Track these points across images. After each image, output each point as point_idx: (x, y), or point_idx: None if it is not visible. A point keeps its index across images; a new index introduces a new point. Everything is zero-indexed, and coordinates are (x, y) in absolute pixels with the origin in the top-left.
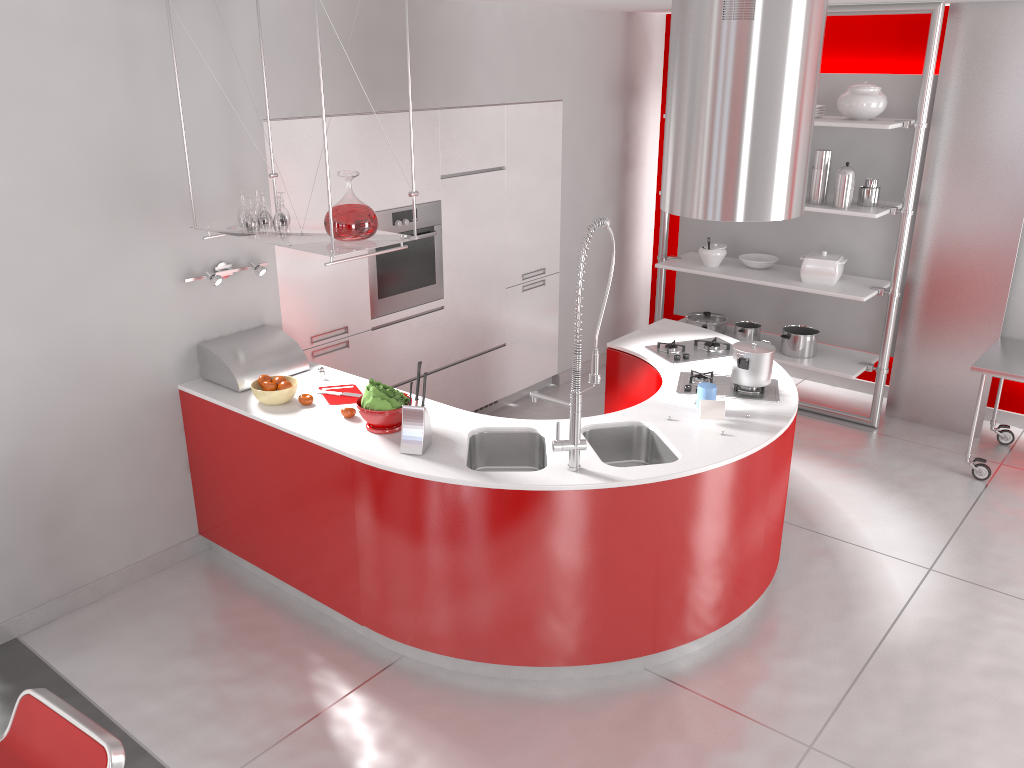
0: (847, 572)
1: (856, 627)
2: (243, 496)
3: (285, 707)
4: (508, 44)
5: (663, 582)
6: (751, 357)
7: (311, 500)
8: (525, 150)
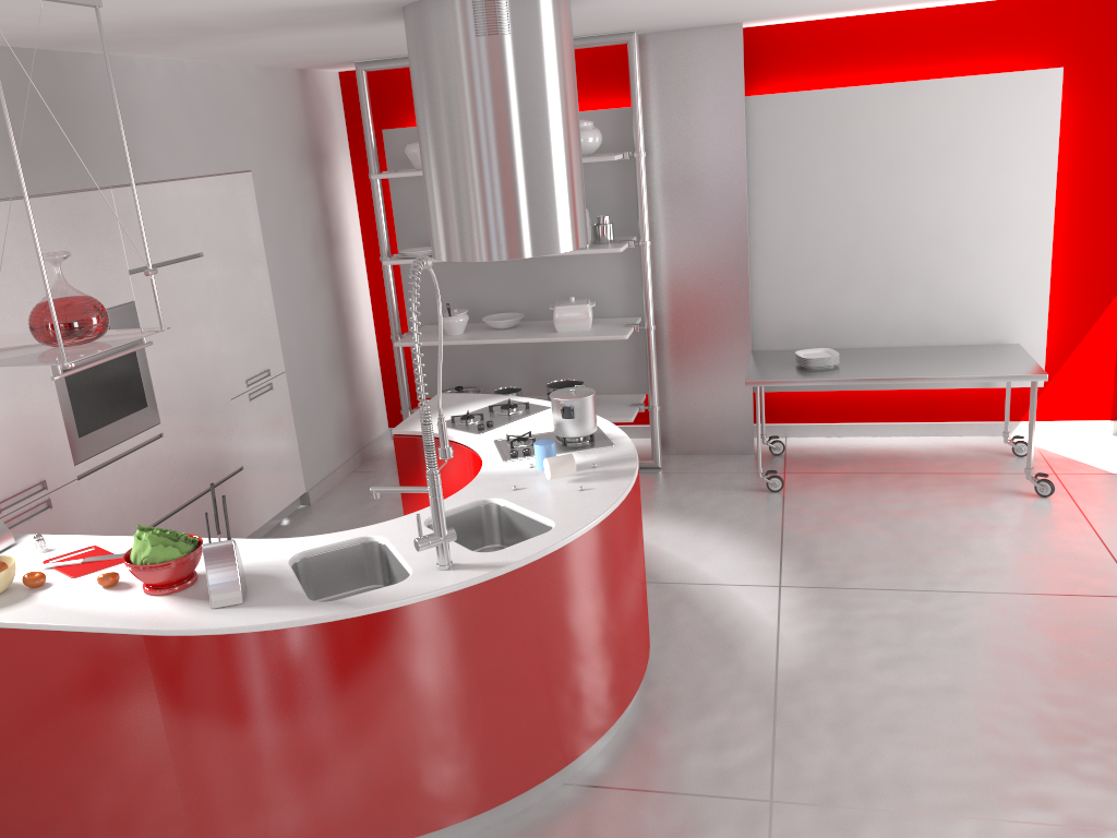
0: (710, 612)
1: (747, 663)
2: None
3: None
4: (179, 106)
5: (569, 673)
6: (575, 403)
7: (82, 713)
8: (221, 231)
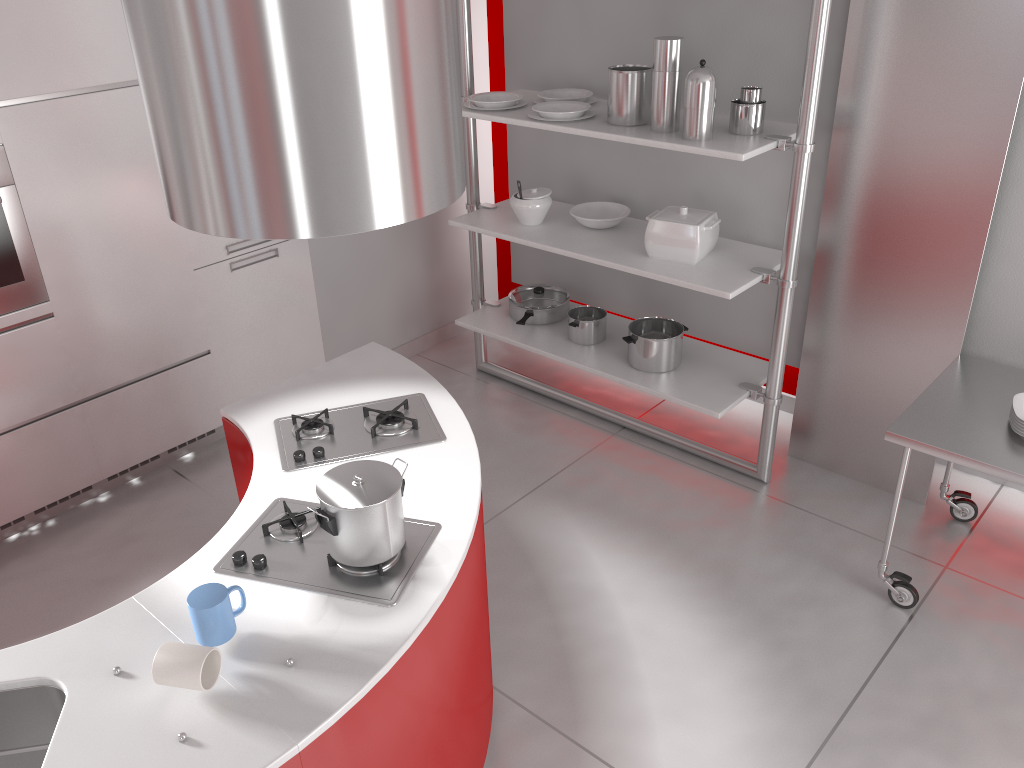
0: None
1: None
2: None
3: None
4: None
5: None
6: (338, 514)
7: None
8: None
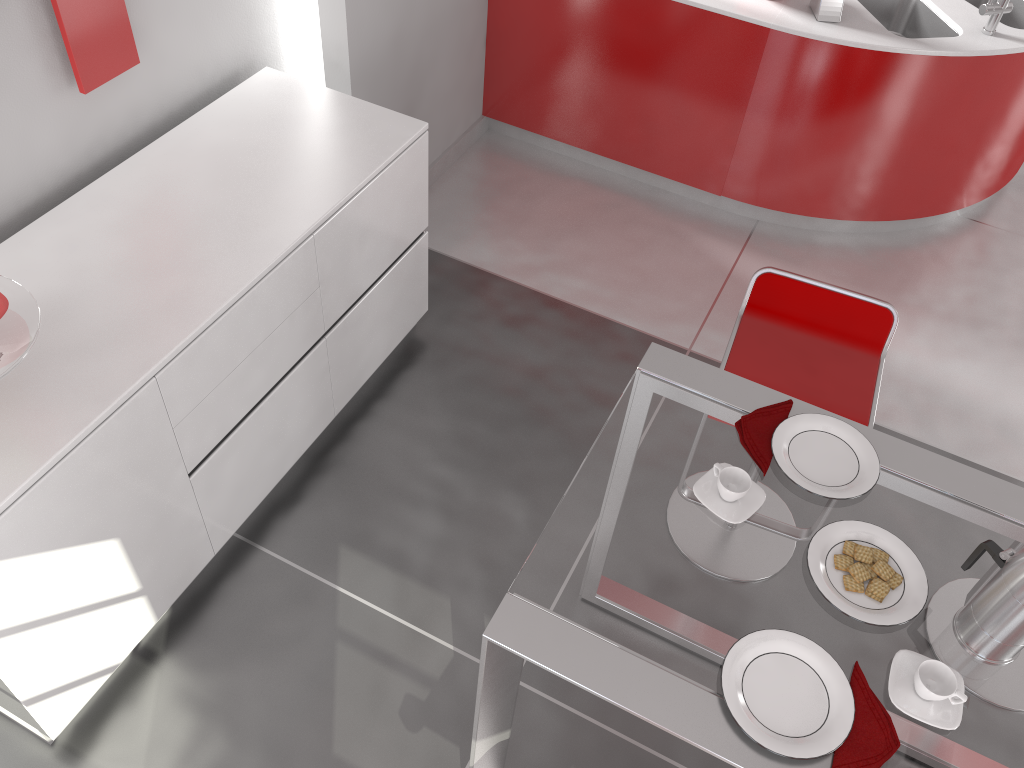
0: None
1: None
2: (572, 73)
3: (695, 273)
4: None
5: (1015, 139)
6: None
7: (687, 75)
8: None
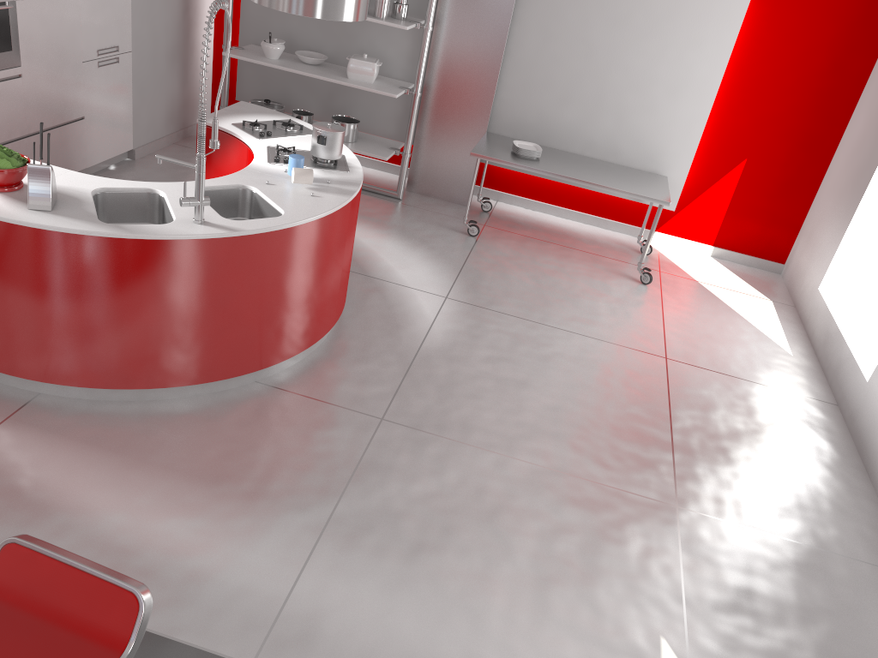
0: (393, 303)
1: (403, 339)
2: None
3: None
4: None
5: (272, 312)
6: (328, 135)
7: None
8: None
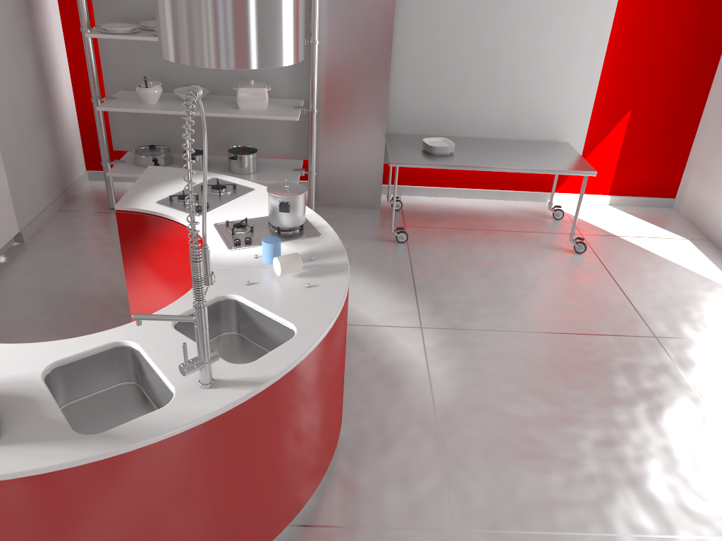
0: (375, 352)
1: (411, 399)
2: None
3: None
4: None
5: (304, 449)
6: (291, 200)
7: None
8: None
